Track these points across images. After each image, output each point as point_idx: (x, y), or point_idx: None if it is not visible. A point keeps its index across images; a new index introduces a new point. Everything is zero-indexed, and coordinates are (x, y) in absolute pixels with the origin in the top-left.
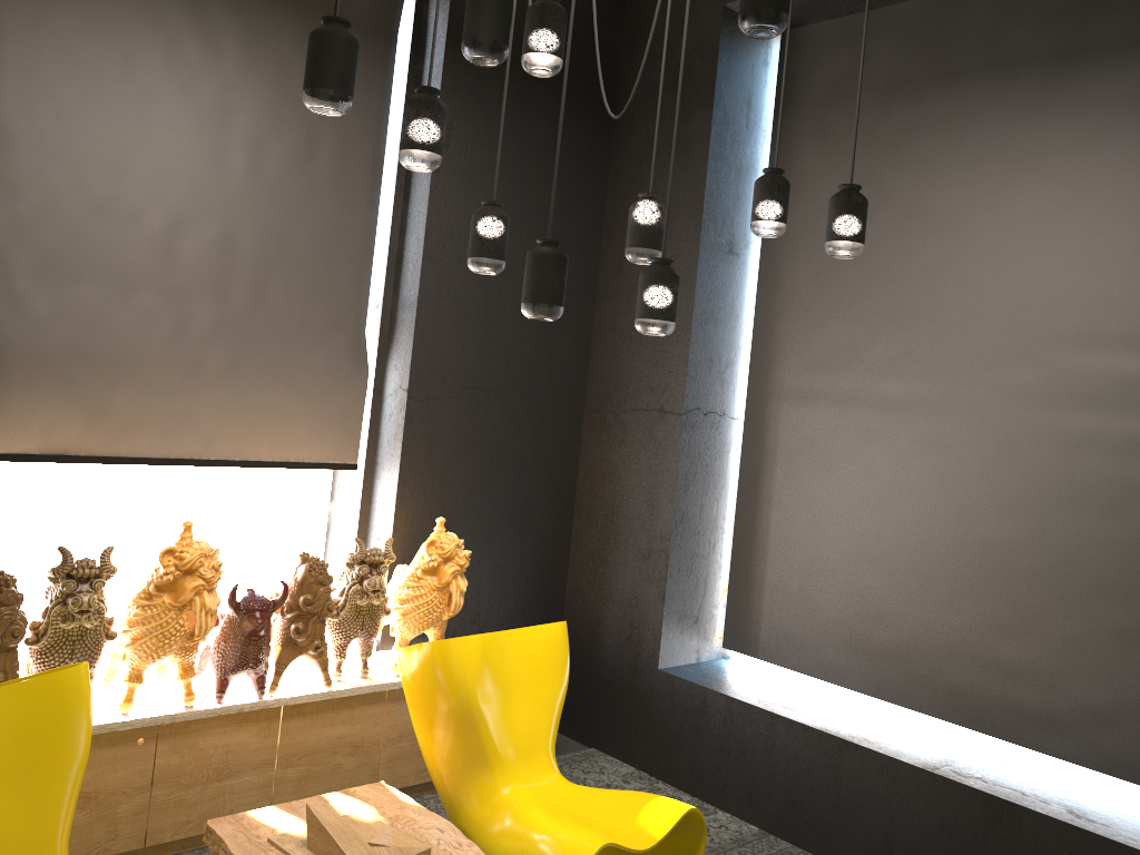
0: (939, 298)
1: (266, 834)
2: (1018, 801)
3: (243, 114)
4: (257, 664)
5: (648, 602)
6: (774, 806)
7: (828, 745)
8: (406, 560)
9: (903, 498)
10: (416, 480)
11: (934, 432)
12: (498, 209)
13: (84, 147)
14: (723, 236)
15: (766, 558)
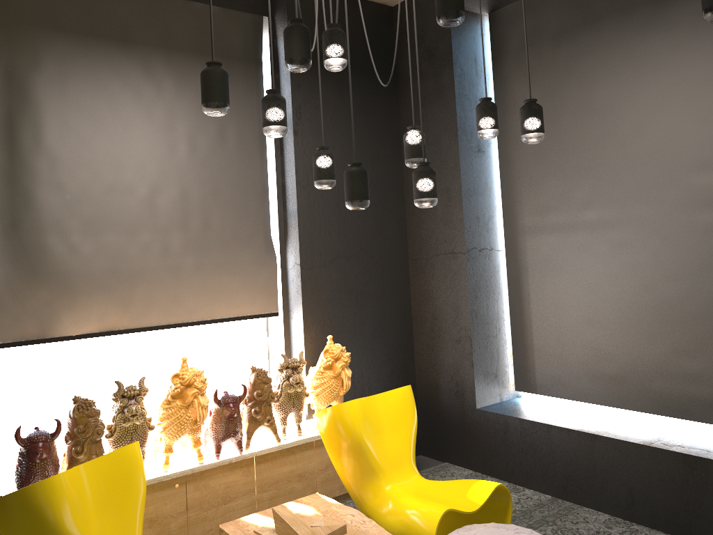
0: (608, 157)
1: (253, 528)
2: (704, 455)
3: (181, 122)
4: (235, 433)
5: (464, 369)
6: (558, 481)
7: (584, 439)
8: (315, 364)
9: (607, 281)
10: (314, 316)
11: (619, 238)
12: (326, 151)
13: (96, 157)
14: (472, 142)
15: (532, 332)
